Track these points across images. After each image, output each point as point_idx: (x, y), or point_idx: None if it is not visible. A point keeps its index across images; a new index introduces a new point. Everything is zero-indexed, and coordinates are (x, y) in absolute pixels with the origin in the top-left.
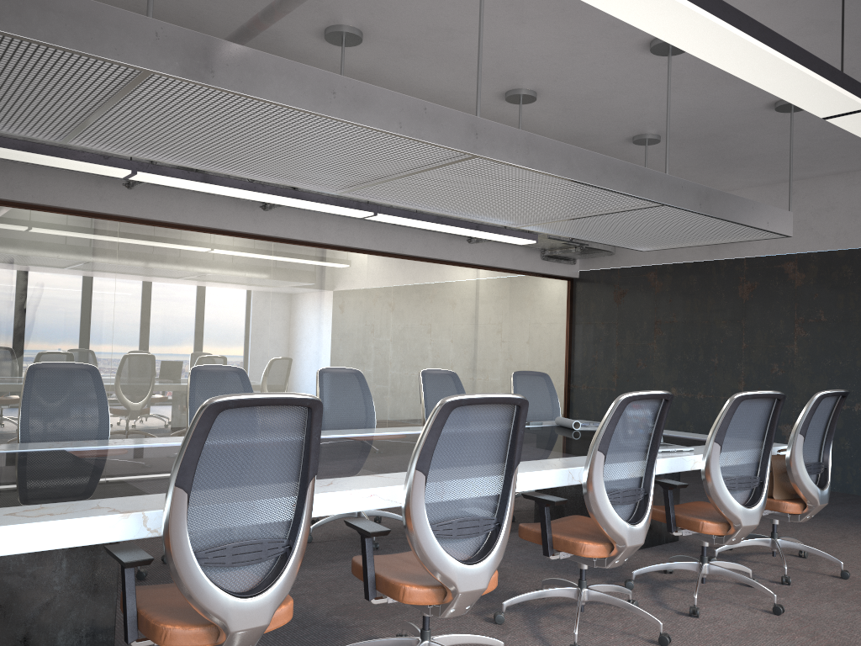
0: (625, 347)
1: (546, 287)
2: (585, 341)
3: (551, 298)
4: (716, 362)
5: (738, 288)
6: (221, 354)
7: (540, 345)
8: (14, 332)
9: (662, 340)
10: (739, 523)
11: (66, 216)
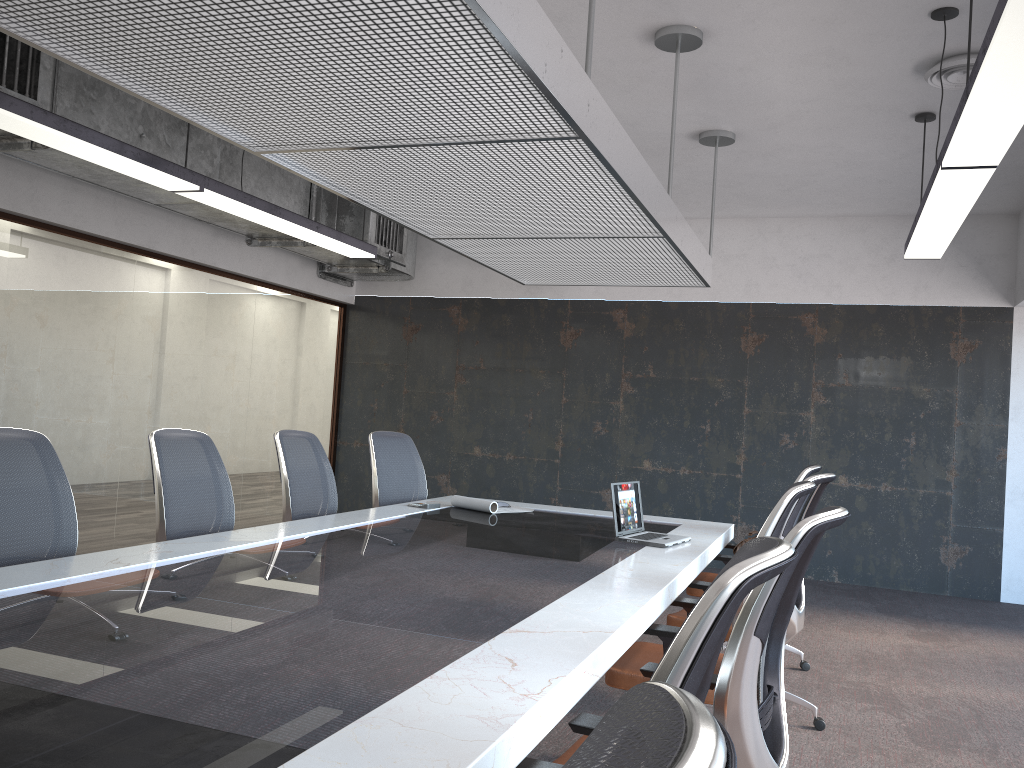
0: (415, 396)
1: (317, 313)
2: (361, 386)
3: (322, 328)
4: (531, 417)
5: (560, 333)
6: None
7: (307, 389)
8: None
9: (466, 389)
10: (793, 630)
11: None
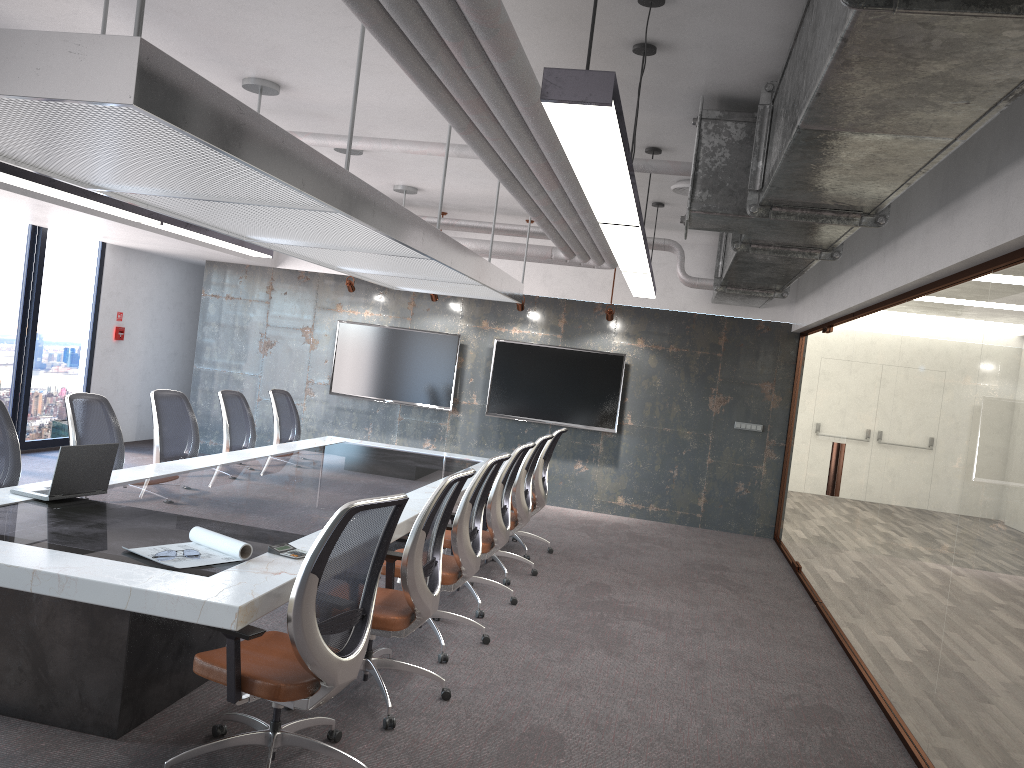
0: None
1: None
2: None
3: None
4: None
5: None
6: (928, 506)
7: None
8: (859, 453)
9: None
10: None
11: (889, 308)
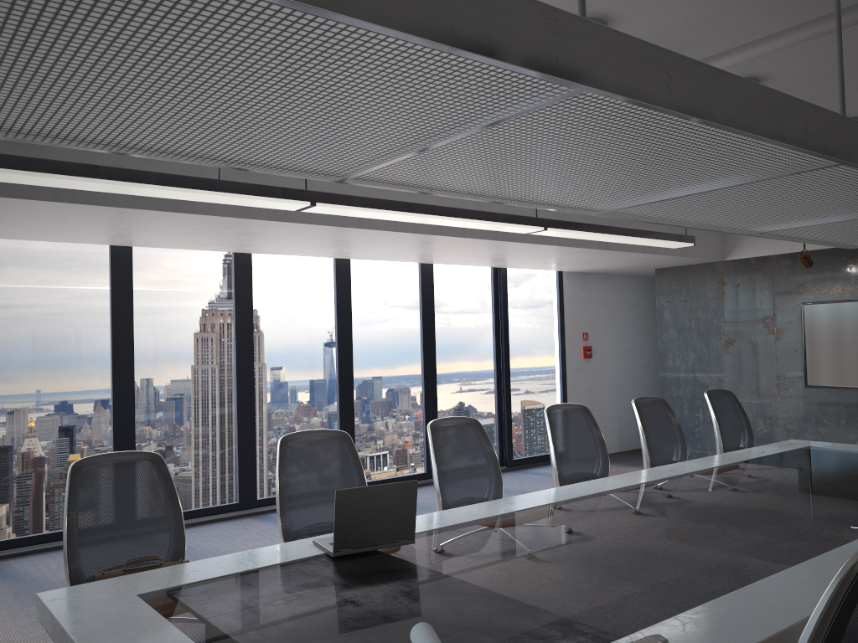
0: None
1: None
2: None
3: None
4: None
5: None
6: None
7: None
8: None
9: None
10: None
11: None
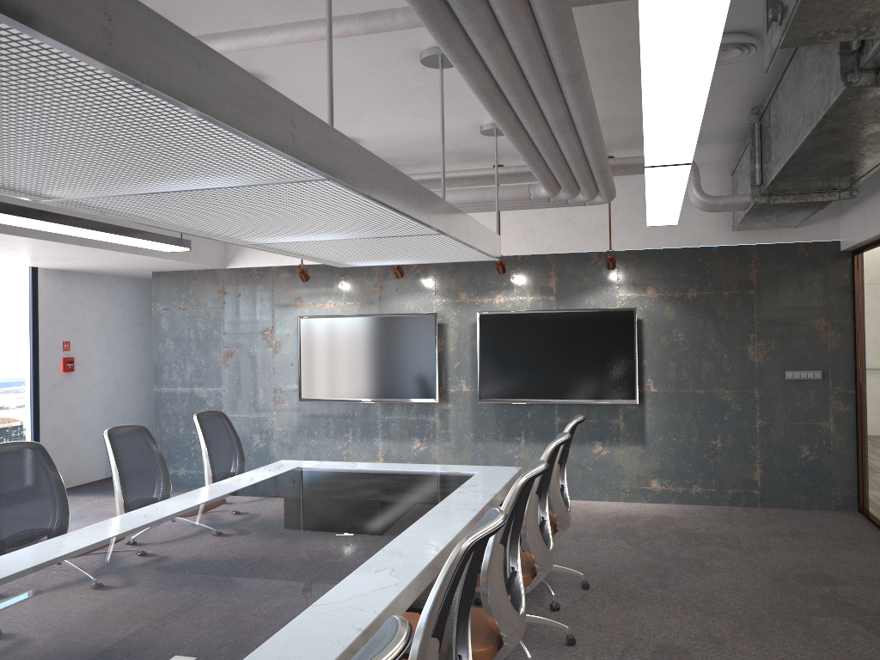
0: None
1: None
2: None
3: None
4: None
5: None
6: None
7: None
8: None
9: None
10: None
11: None
